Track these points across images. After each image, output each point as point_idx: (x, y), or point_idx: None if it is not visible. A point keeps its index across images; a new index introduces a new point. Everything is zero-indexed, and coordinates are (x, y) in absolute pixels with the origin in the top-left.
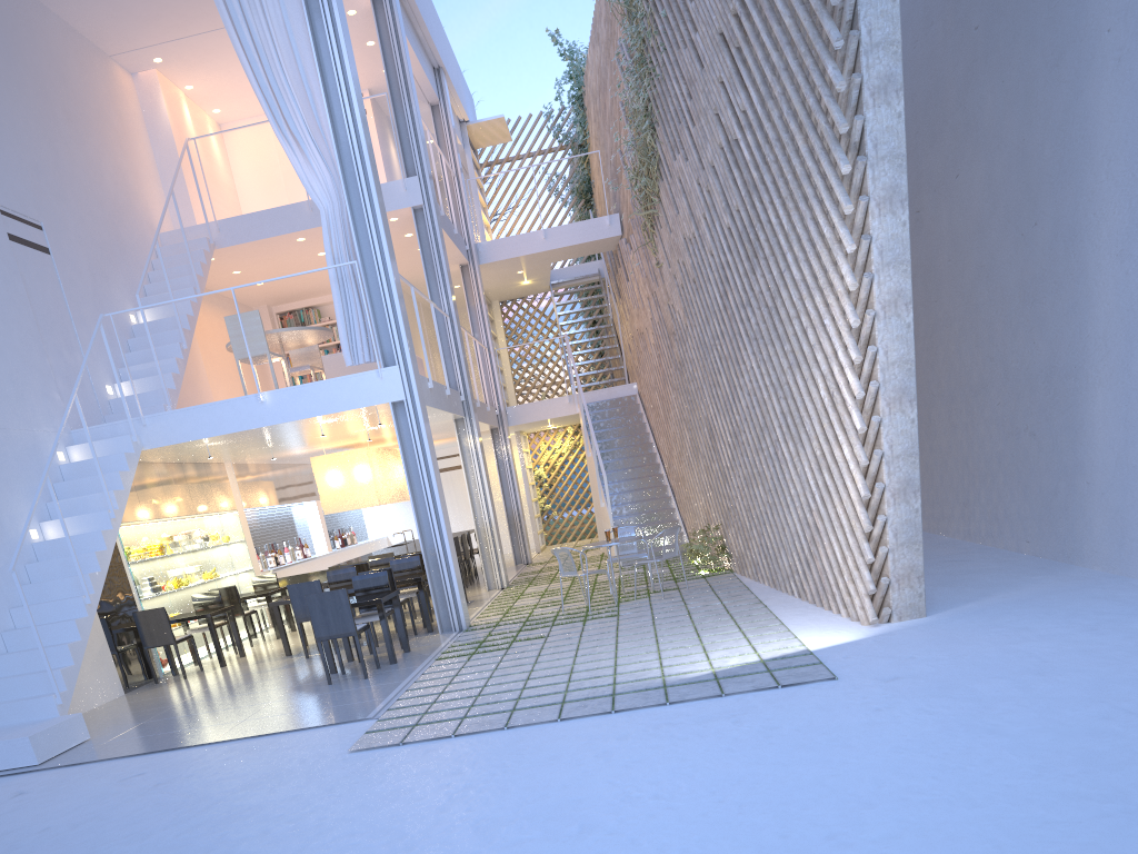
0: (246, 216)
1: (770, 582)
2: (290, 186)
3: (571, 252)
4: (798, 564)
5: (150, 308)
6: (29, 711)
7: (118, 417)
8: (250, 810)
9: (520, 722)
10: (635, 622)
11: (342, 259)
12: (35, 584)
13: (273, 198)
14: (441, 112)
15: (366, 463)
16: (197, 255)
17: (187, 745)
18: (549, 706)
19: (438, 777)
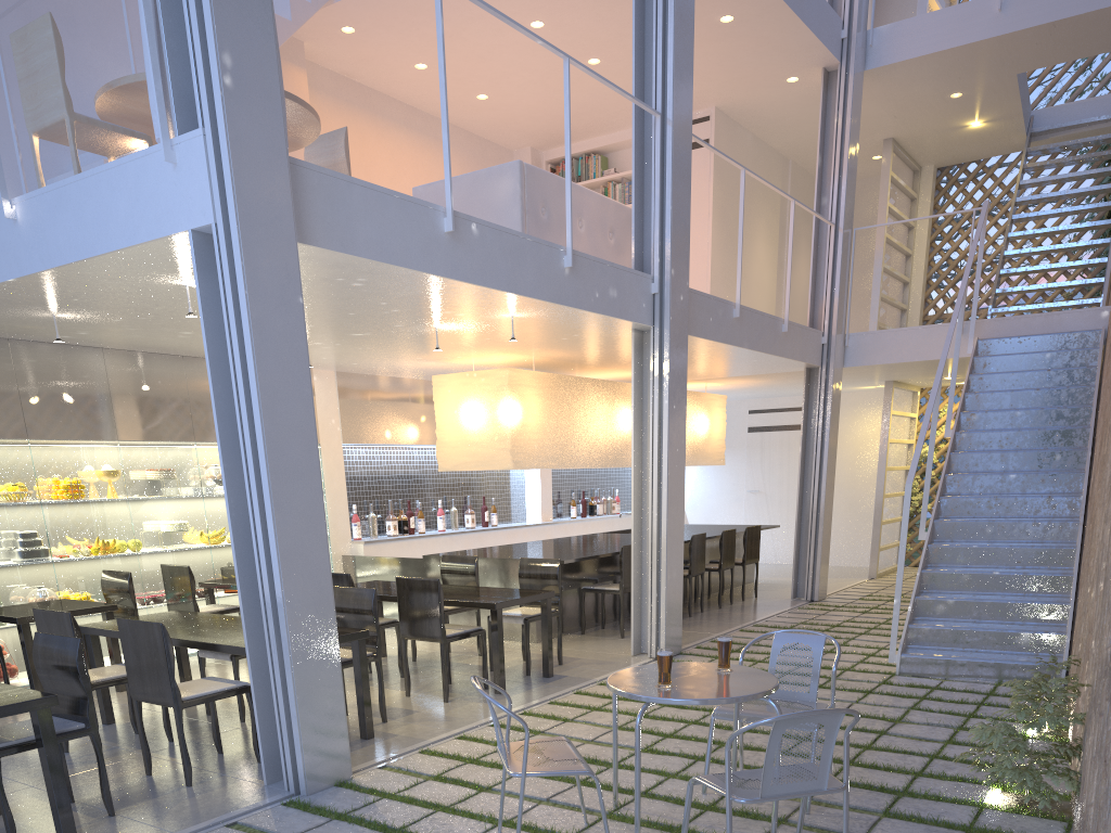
0: None
1: None
2: None
3: (1056, 45)
4: None
5: None
6: None
7: None
8: None
9: None
10: None
11: None
12: None
13: None
14: None
15: (503, 395)
16: (280, 4)
17: None
18: None
19: None
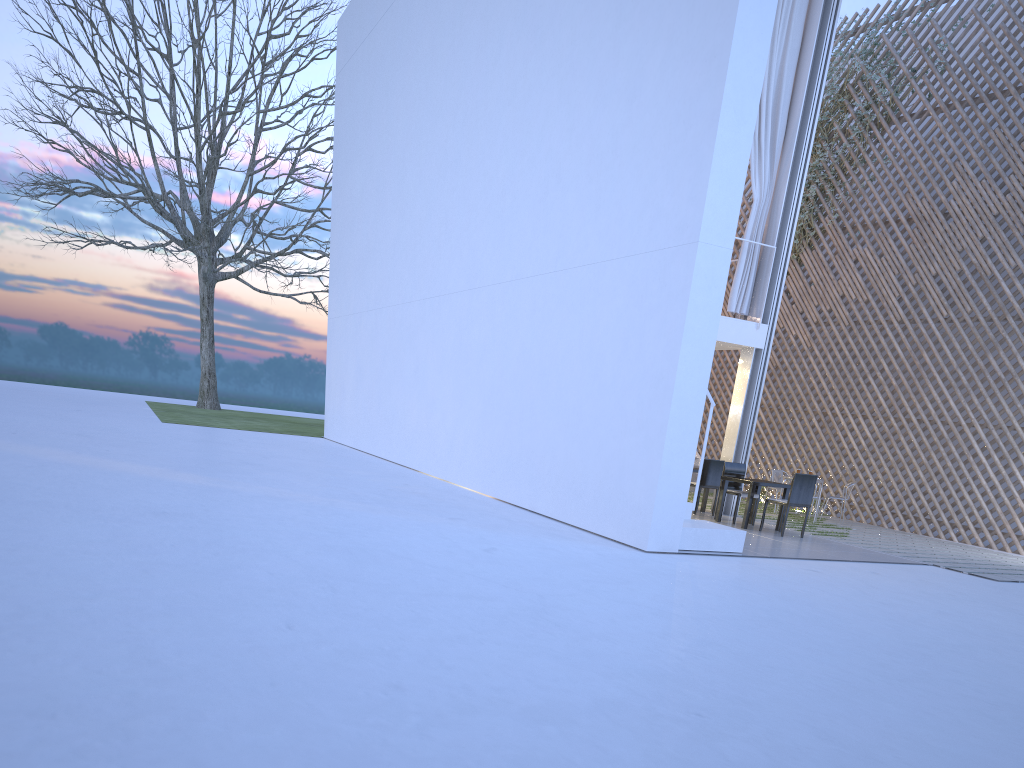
0: None
1: (906, 528)
2: None
3: None
4: (970, 523)
5: None
6: None
7: None
8: None
9: None
10: (887, 536)
11: (754, 239)
12: None
13: None
14: None
15: None
16: None
17: (837, 559)
18: None
19: None
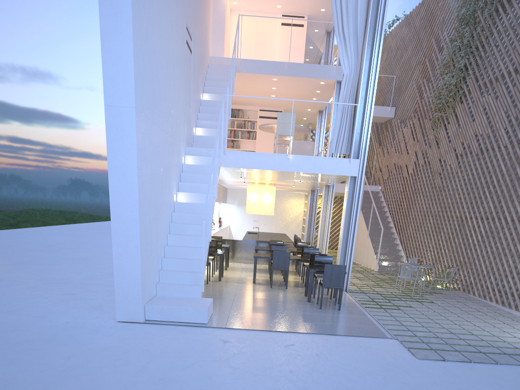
0: (255, 60)
1: (499, 302)
2: (256, 50)
3: None
4: None
5: (210, 93)
6: (185, 291)
7: (199, 145)
8: (420, 386)
9: (502, 362)
10: (453, 309)
11: (346, 101)
12: (179, 224)
13: (246, 53)
14: (330, 36)
15: (273, 194)
16: None
17: (293, 331)
18: (502, 355)
19: (512, 389)
